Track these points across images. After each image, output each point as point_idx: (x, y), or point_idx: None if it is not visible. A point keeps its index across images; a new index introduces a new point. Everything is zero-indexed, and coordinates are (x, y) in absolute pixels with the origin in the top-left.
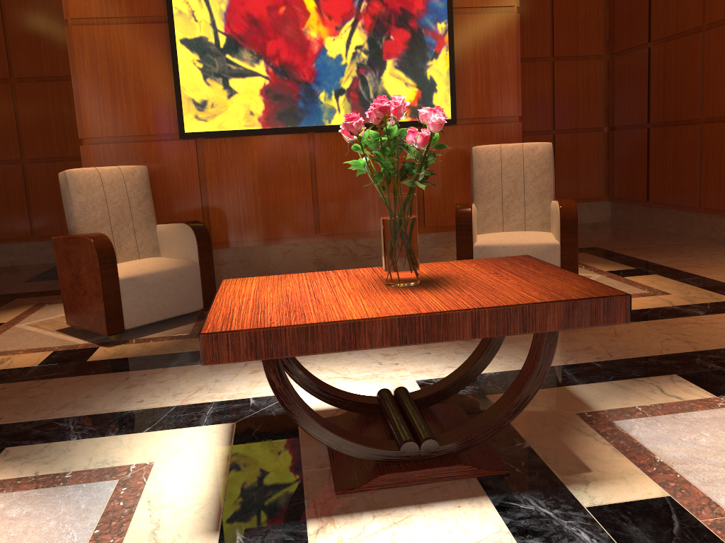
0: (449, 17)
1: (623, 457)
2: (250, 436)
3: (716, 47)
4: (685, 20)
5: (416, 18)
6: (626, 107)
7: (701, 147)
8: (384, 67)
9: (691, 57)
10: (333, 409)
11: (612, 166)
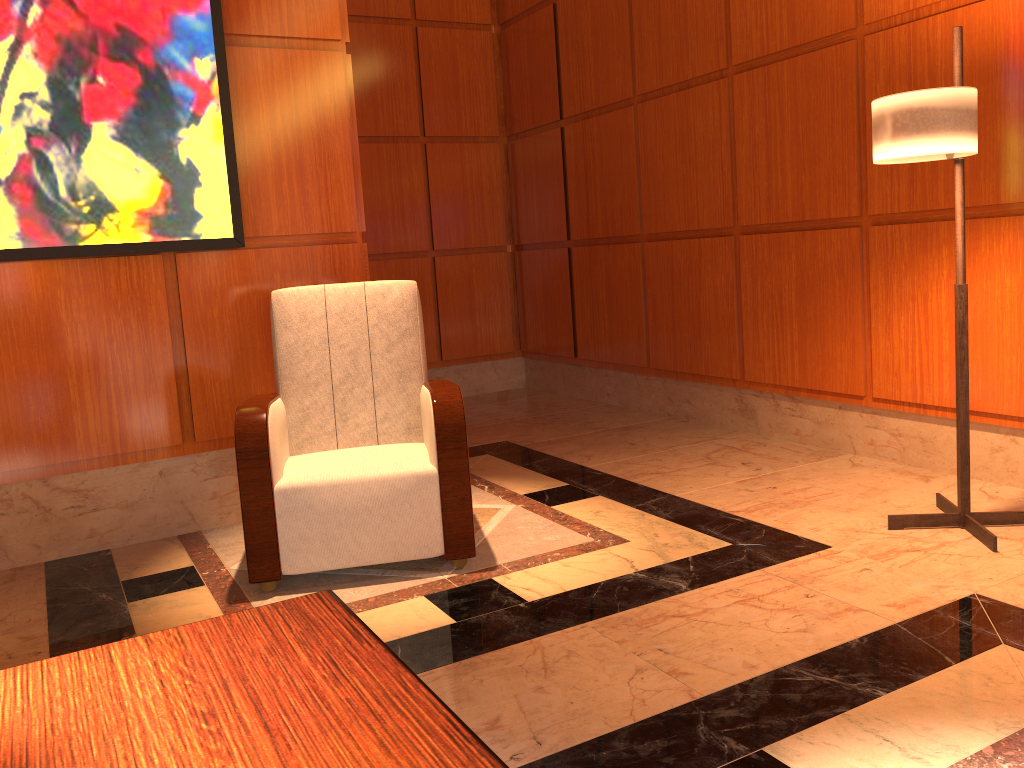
0: (218, 49)
1: None
2: None
3: (654, 128)
4: (609, 88)
5: (151, 46)
6: (537, 215)
7: (644, 277)
8: (87, 137)
9: (621, 143)
10: None
11: (523, 304)
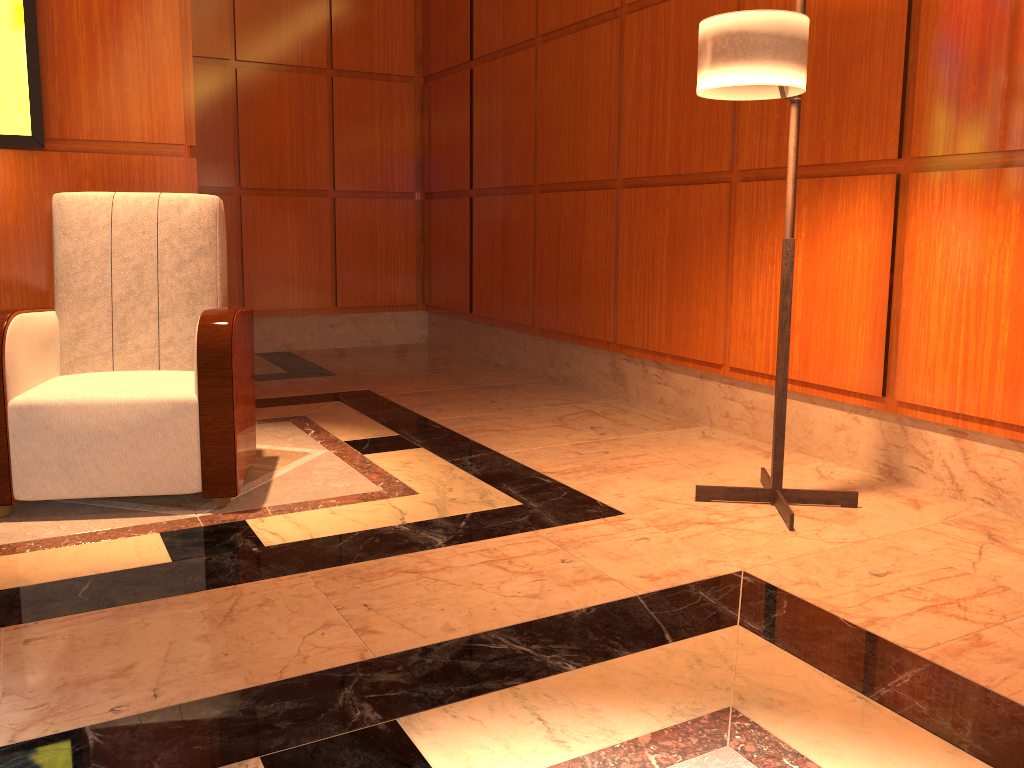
0: None
1: None
2: None
3: (552, 71)
4: (515, 28)
5: None
6: (445, 162)
7: (535, 230)
8: None
9: (522, 87)
10: None
11: (428, 255)
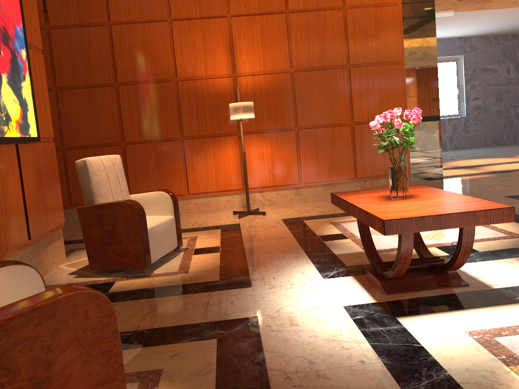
0: (27, 46)
1: None
2: (415, 309)
3: (70, 102)
4: None
5: (12, 40)
6: None
7: (64, 165)
8: (1, 81)
9: None
10: (369, 294)
11: None
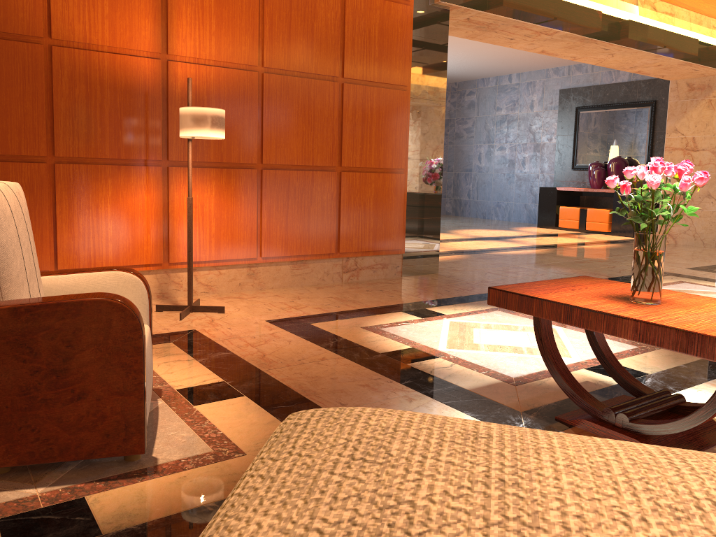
0: None
1: None
2: None
3: None
4: None
5: None
6: None
7: None
8: None
9: None
10: None
11: None
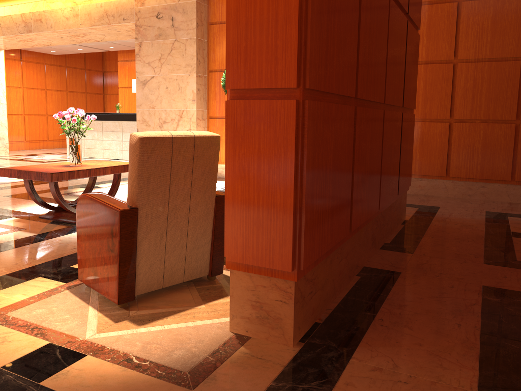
0: None
1: (5, 224)
2: None
3: None
4: None
5: None
6: None
7: None
8: None
9: None
10: None
11: None
